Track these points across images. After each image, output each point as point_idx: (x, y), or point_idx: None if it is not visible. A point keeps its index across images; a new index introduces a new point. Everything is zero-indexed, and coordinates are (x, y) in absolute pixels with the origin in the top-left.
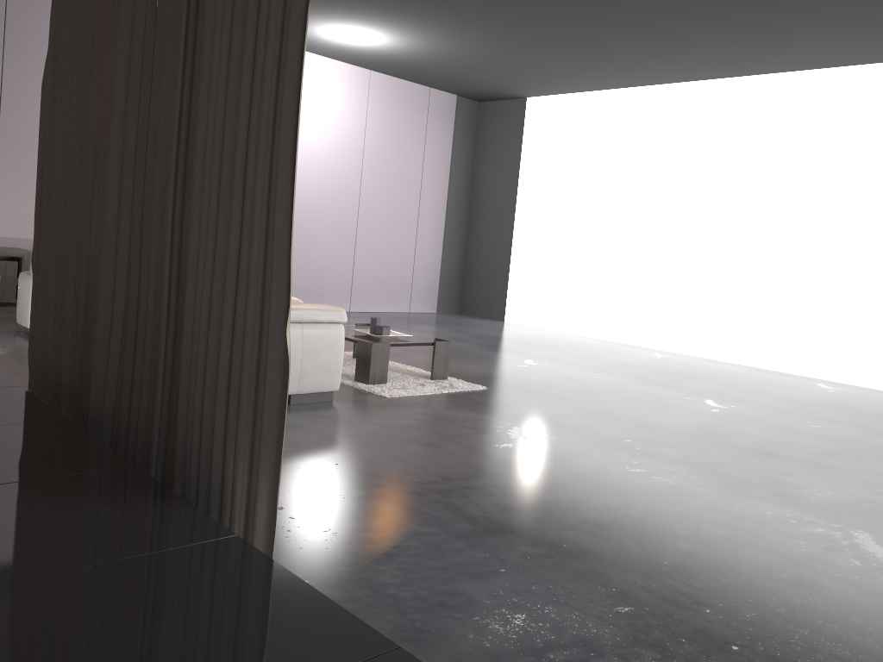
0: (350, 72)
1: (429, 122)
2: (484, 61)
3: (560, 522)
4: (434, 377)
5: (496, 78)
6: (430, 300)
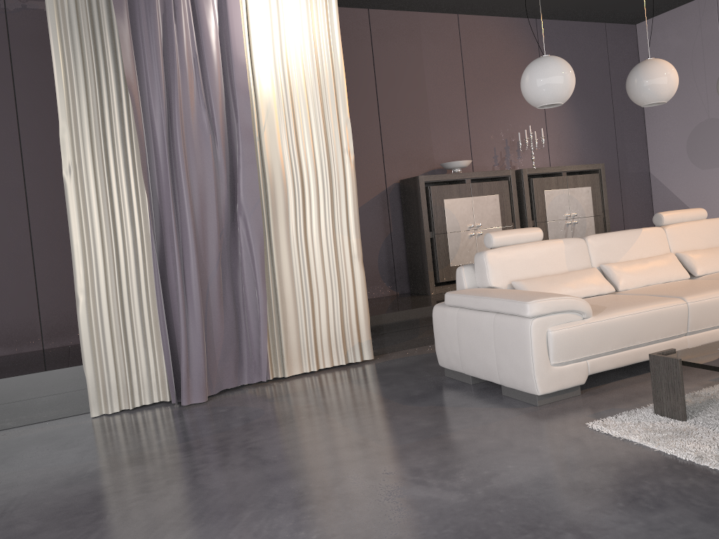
0: None
1: None
2: None
3: (124, 482)
4: None
5: None
6: None
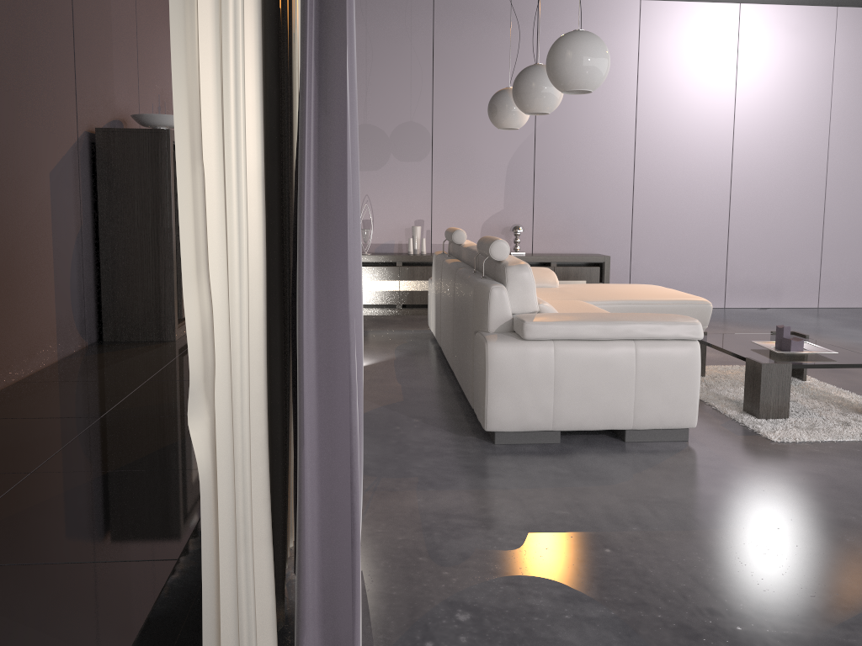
0: (807, 16)
1: None
2: None
3: None
4: None
5: None
6: None
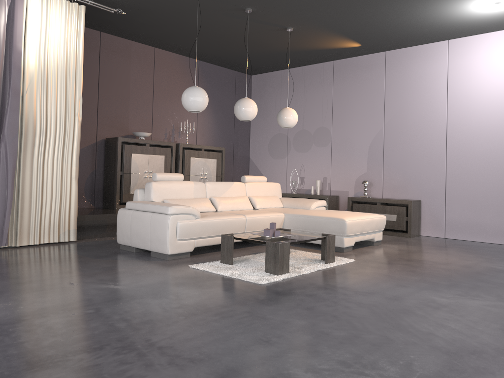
0: None
1: None
2: None
3: None
4: (266, 270)
5: None
6: None
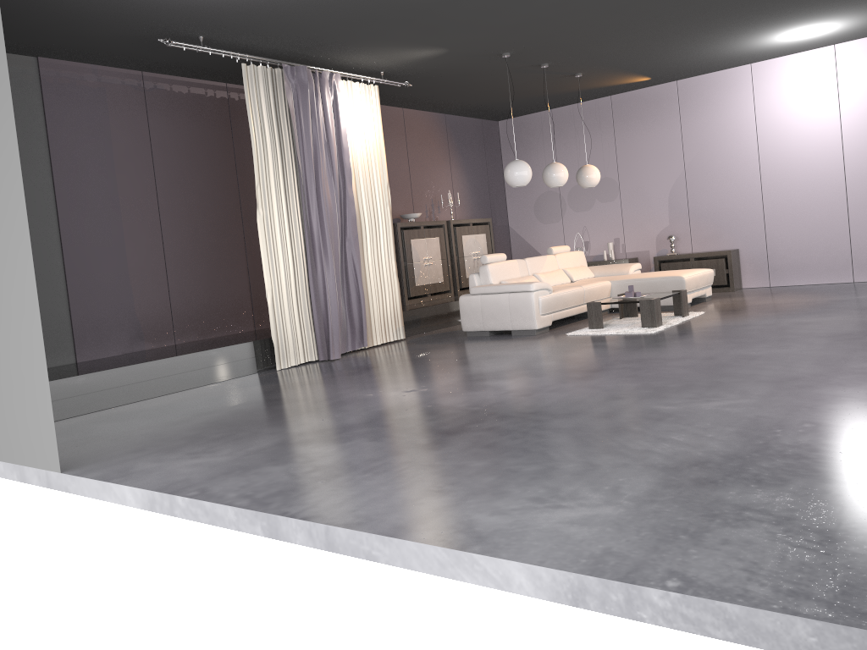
0: None
1: None
2: None
3: (384, 370)
4: (642, 325)
5: None
6: None
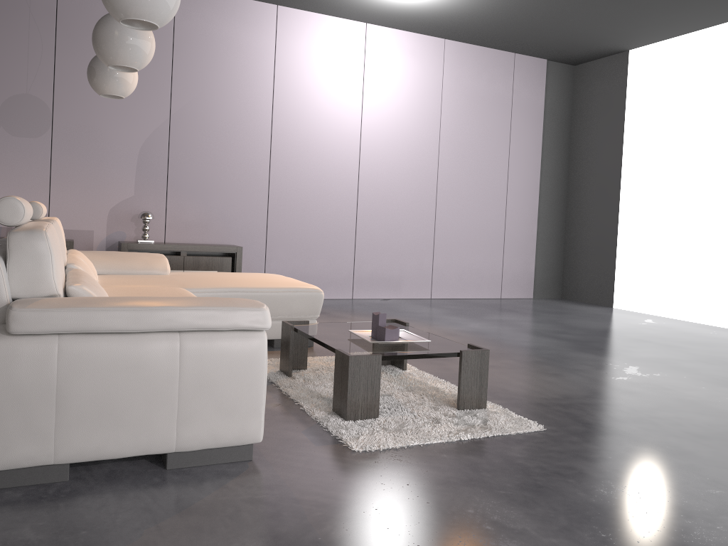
0: (421, 43)
1: (515, 91)
2: (566, 1)
3: None
4: (462, 405)
5: (586, 25)
6: (525, 284)
